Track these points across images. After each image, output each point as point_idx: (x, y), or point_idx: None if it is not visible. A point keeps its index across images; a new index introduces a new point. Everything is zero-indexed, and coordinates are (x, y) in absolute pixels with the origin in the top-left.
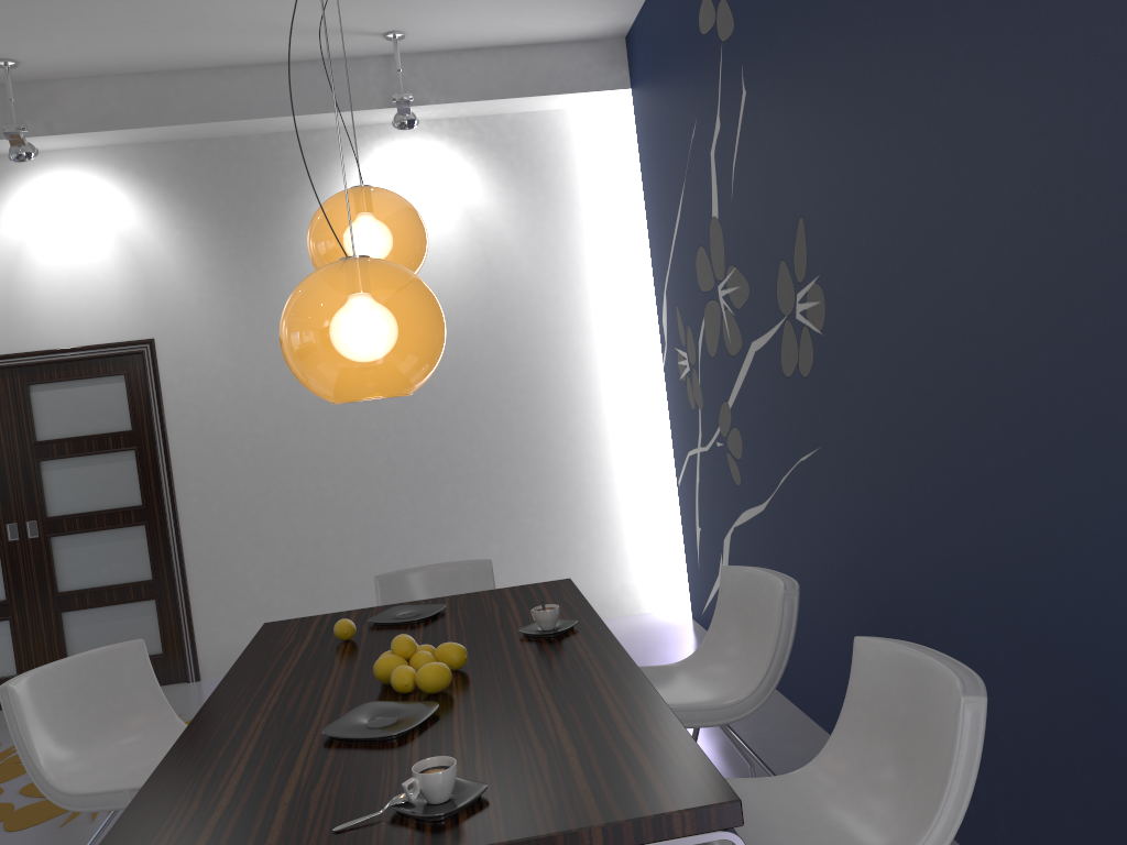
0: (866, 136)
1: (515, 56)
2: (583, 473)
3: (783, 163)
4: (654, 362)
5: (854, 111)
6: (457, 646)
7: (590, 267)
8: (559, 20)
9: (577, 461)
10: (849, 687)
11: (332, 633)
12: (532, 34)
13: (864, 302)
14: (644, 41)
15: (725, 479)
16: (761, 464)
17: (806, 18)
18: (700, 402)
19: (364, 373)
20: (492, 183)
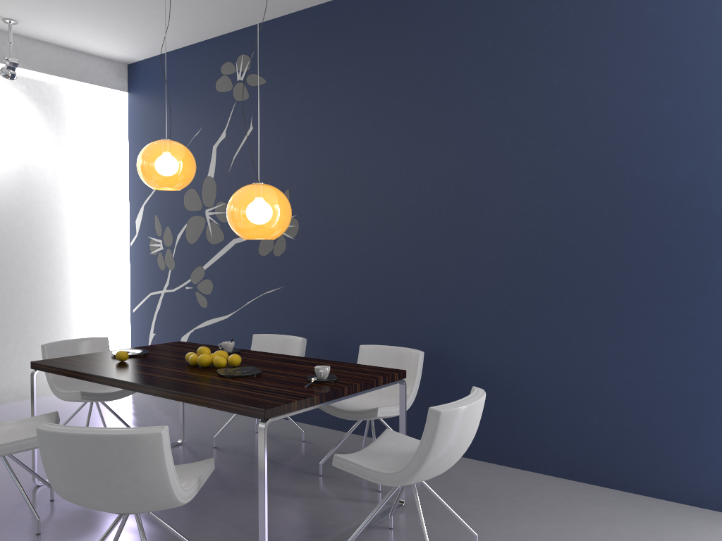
0: (339, 168)
1: (68, 54)
2: (70, 303)
3: (278, 165)
4: (115, 243)
5: (333, 157)
6: (225, 351)
7: (86, 184)
8: (108, 47)
9: (67, 295)
10: (358, 362)
11: (102, 360)
12: (85, 47)
13: (326, 228)
14: (152, 74)
15: (191, 305)
16: (229, 296)
17: (307, 113)
18: (172, 266)
19: (278, 229)
20: (34, 121)
